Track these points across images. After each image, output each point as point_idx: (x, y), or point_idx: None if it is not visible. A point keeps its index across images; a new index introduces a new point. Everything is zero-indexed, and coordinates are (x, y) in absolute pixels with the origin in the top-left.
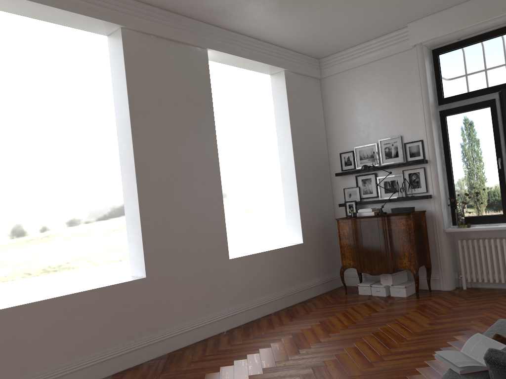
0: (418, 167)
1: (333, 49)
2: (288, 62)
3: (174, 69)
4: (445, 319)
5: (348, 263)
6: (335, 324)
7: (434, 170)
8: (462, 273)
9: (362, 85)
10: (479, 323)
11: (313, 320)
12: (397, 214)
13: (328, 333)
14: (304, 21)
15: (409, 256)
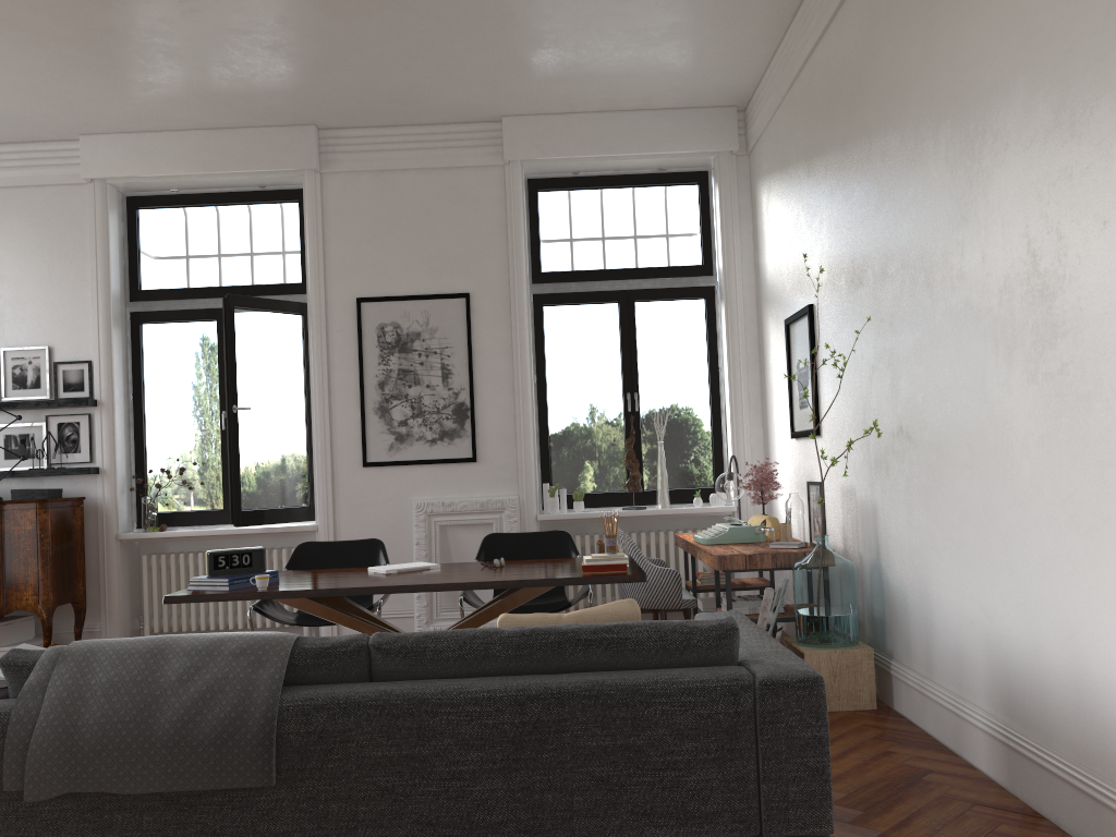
0: (80, 412)
1: None
2: None
3: None
4: None
5: None
6: None
7: (108, 421)
8: (146, 616)
9: None
10: None
11: None
12: (20, 500)
13: None
14: None
15: (37, 585)
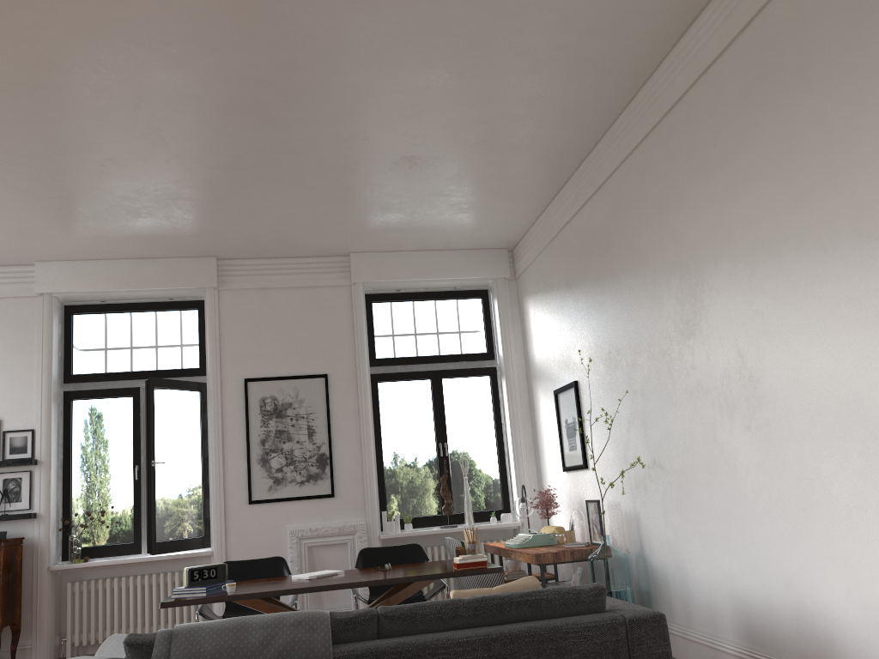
0: (22, 470)
1: None
2: None
3: None
4: None
5: None
6: None
7: (46, 476)
8: (69, 633)
9: None
10: None
11: None
12: None
13: None
14: None
15: None
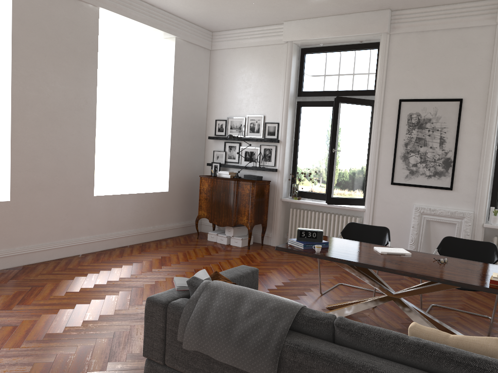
0: (272, 144)
1: (223, 27)
2: (180, 30)
3: (62, 21)
4: (254, 266)
5: (203, 214)
6: (172, 260)
7: (282, 149)
8: (289, 234)
9: (242, 65)
10: (274, 272)
11: (157, 254)
12: (245, 180)
13: (162, 265)
14: (193, 1)
15: (248, 215)
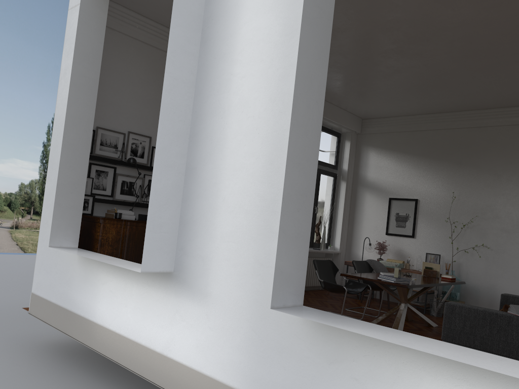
0: None
1: None
2: None
3: None
4: None
5: None
6: None
7: None
8: None
9: (123, 59)
10: None
11: None
12: None
13: None
14: None
15: None
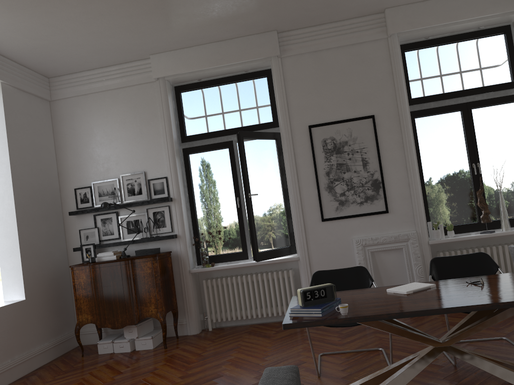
0: (163, 205)
1: (66, 69)
2: (7, 73)
3: None
4: (197, 368)
5: (86, 318)
6: None
7: (179, 208)
8: (208, 313)
9: (101, 114)
10: (230, 367)
11: None
12: (142, 256)
13: None
14: (29, 25)
15: (156, 303)
